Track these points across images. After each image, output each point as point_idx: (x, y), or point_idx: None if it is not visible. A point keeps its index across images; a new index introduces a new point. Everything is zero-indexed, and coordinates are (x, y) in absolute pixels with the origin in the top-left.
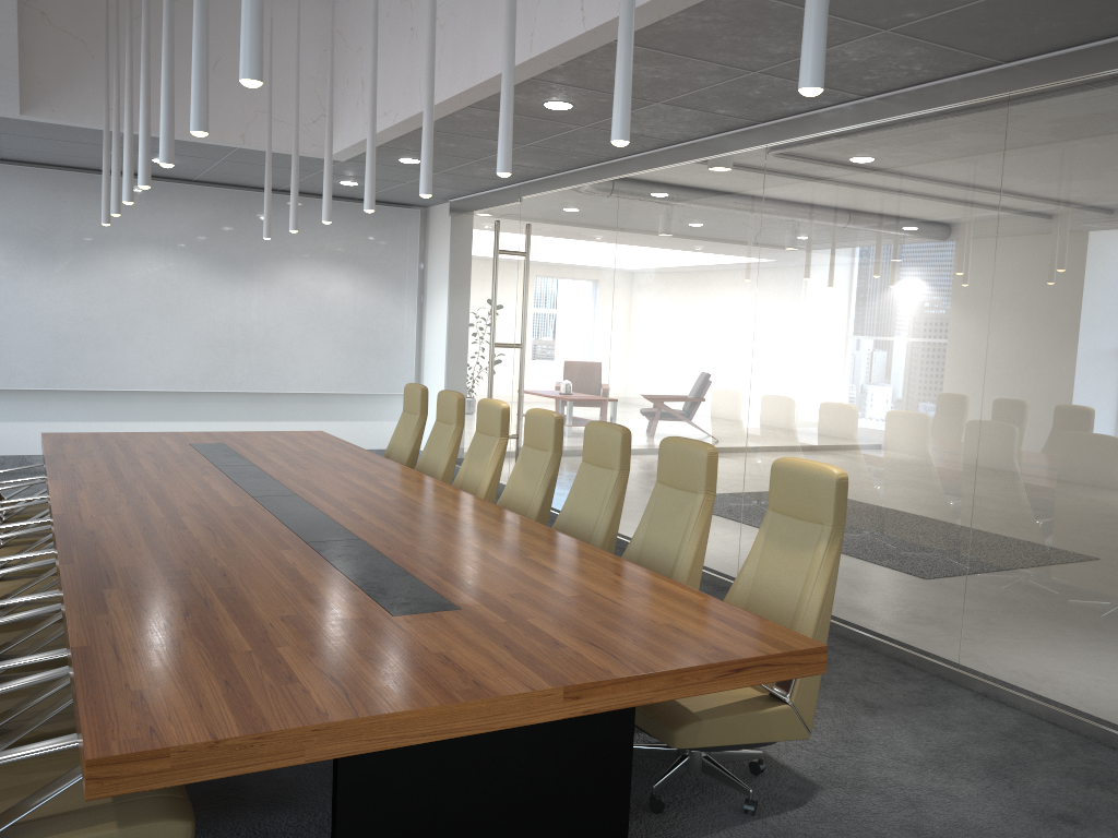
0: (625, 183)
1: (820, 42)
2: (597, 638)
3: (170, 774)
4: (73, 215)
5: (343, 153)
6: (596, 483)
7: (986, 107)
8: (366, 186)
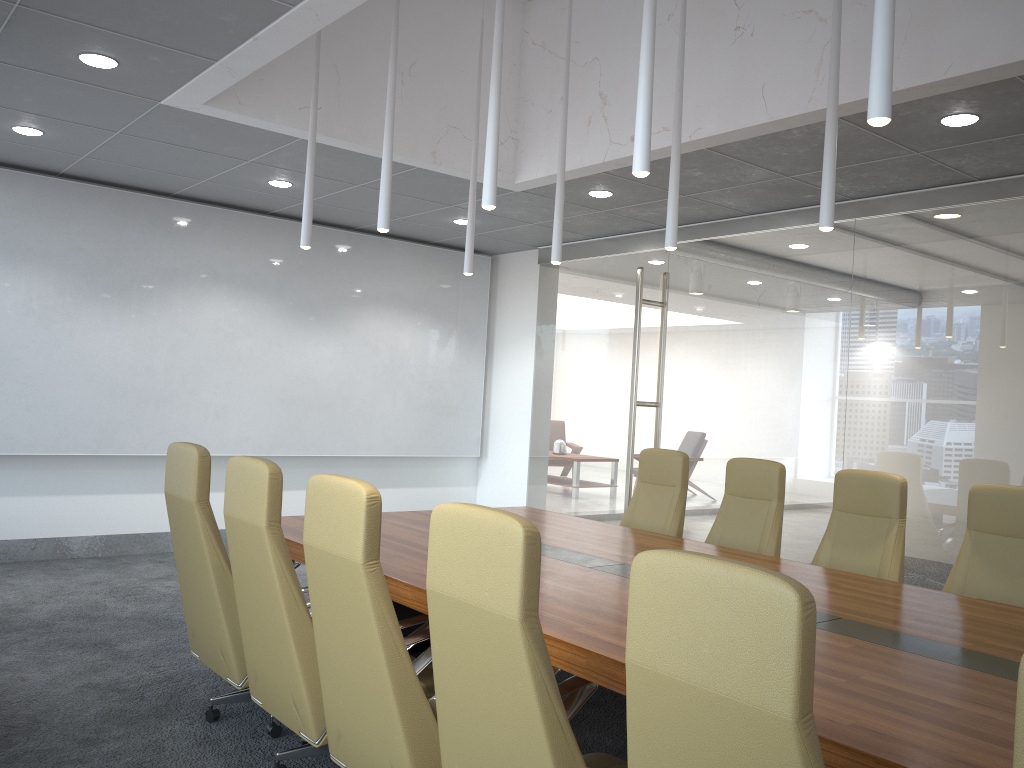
0: (866, 226)
1: None
2: None
3: None
4: (141, 245)
5: (540, 180)
6: None
7: None
8: (827, 196)
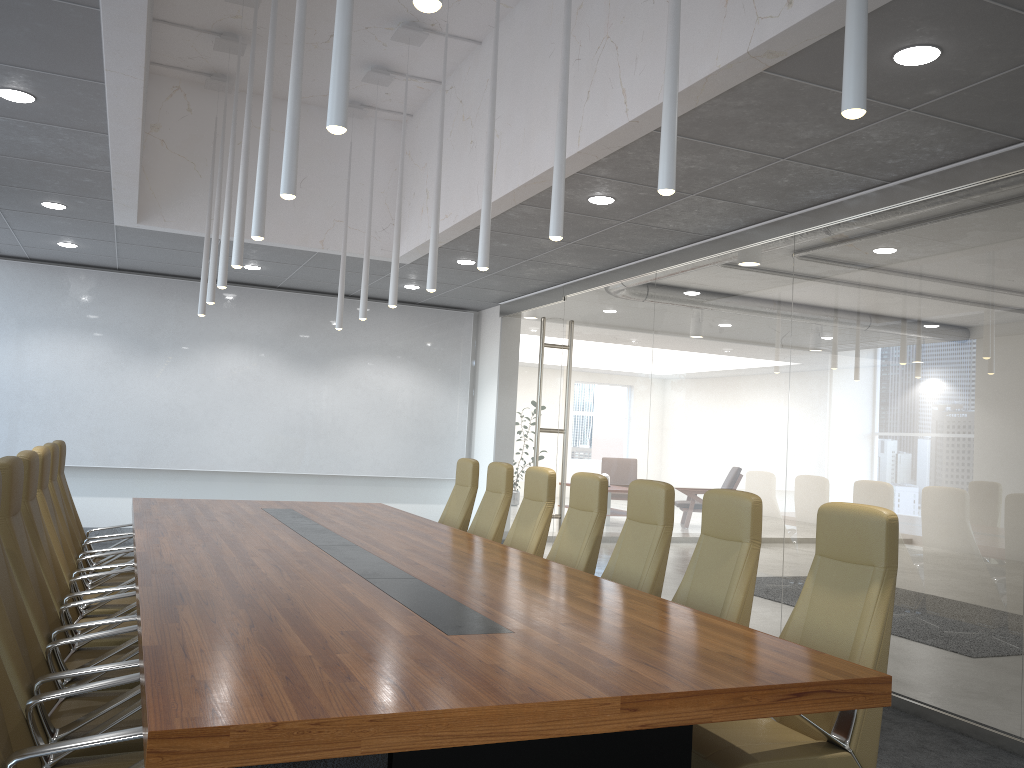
0: (661, 277)
1: (861, 67)
2: (651, 660)
3: (229, 754)
4: (174, 316)
5: (408, 255)
6: (641, 539)
7: (1009, 182)
8: (429, 268)
